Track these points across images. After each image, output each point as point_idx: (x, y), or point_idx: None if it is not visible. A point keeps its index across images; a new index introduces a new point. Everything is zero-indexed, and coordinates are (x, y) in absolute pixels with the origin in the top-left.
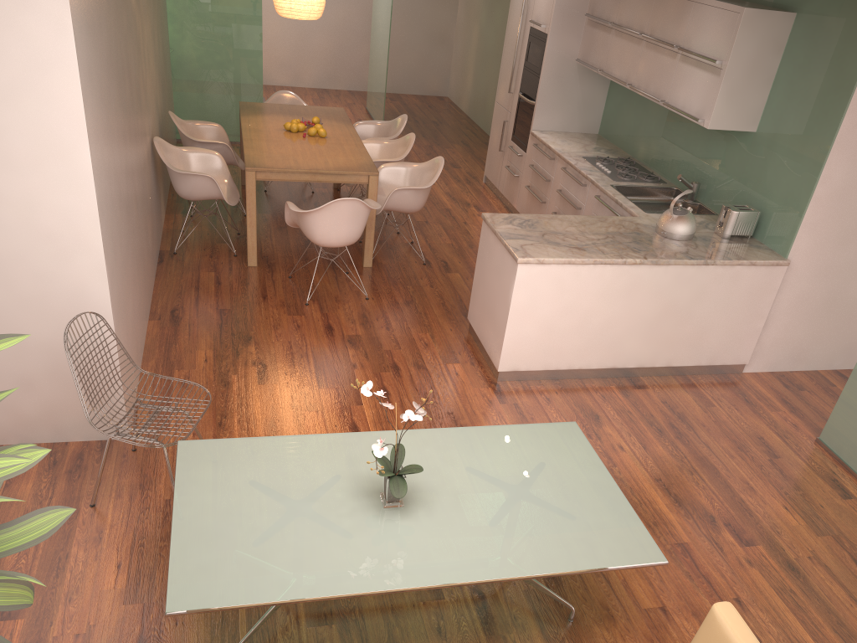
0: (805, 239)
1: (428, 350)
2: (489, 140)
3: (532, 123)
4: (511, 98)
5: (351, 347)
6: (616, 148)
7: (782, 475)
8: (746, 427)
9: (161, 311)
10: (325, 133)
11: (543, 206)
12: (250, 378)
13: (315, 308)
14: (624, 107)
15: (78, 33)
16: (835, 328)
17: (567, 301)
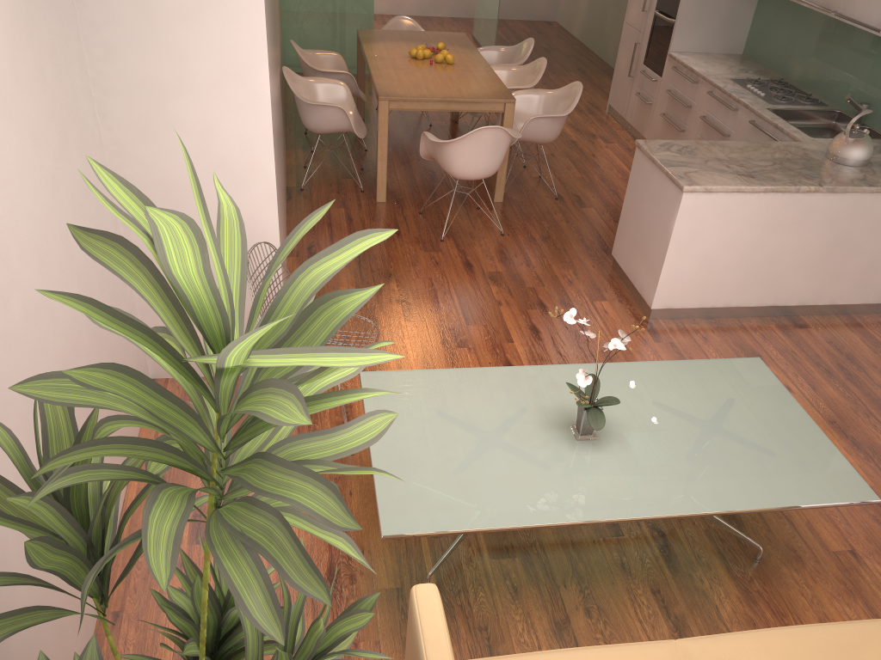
0: None
1: (572, 287)
2: (606, 67)
3: (671, 44)
4: (645, 17)
5: (493, 284)
6: (765, 69)
7: None
8: None
9: (298, 247)
10: (452, 59)
11: (681, 135)
12: (397, 315)
13: (450, 244)
14: (777, 23)
15: None
16: None
17: (731, 233)
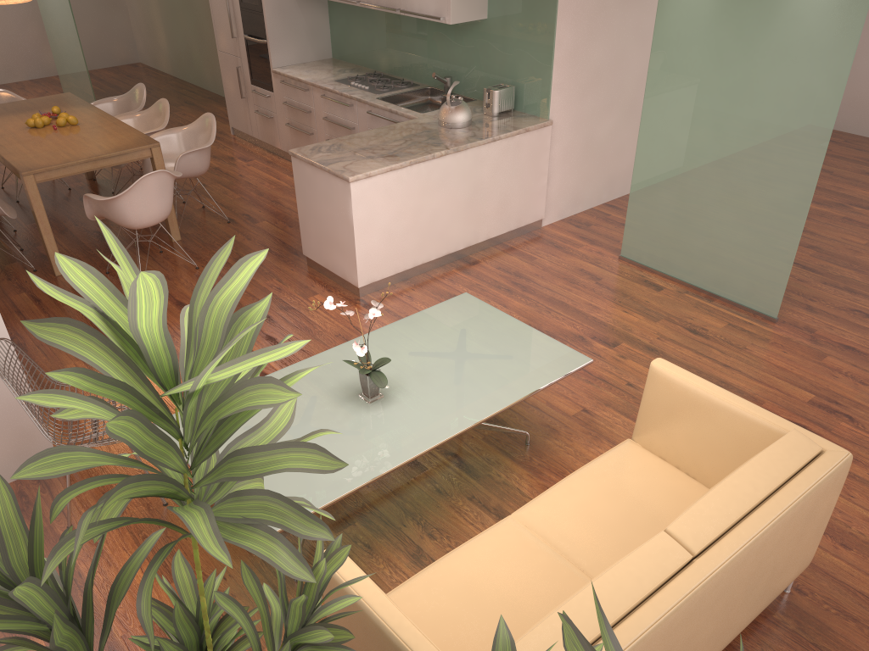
0: (558, 99)
1: (284, 292)
2: (210, 94)
3: (271, 61)
4: (237, 43)
5: None
6: (357, 66)
7: (610, 291)
8: (567, 266)
9: None
10: (76, 120)
11: (312, 138)
12: None
13: None
14: (352, 26)
15: None
16: (596, 168)
17: (397, 206)
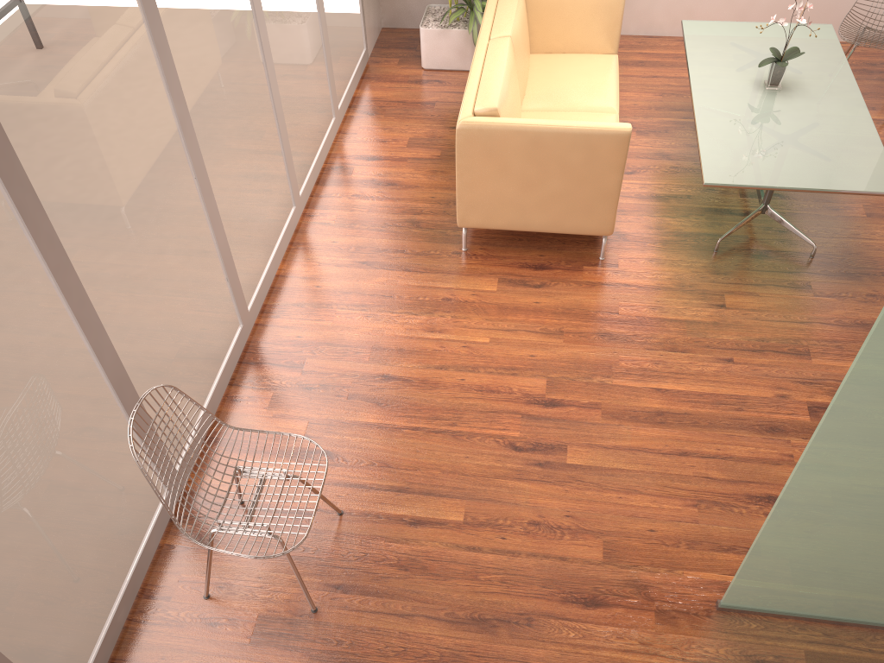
0: None
1: None
2: None
3: None
4: None
5: None
6: None
7: None
8: None
9: None
10: None
11: None
12: None
13: None
14: None
15: None
16: None
17: None
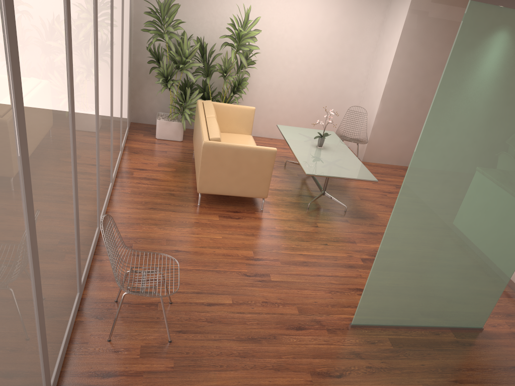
0: None
1: None
2: None
3: None
4: None
5: None
6: None
7: None
8: None
9: None
10: None
11: None
12: None
13: None
14: None
15: (405, 39)
16: None
17: None
